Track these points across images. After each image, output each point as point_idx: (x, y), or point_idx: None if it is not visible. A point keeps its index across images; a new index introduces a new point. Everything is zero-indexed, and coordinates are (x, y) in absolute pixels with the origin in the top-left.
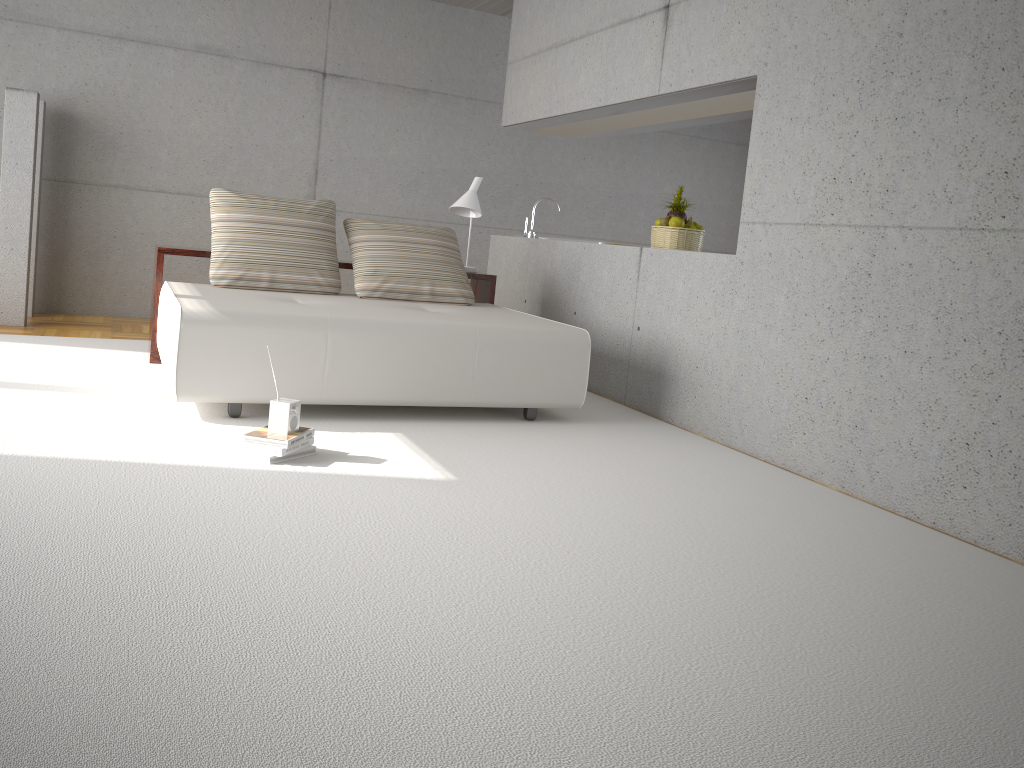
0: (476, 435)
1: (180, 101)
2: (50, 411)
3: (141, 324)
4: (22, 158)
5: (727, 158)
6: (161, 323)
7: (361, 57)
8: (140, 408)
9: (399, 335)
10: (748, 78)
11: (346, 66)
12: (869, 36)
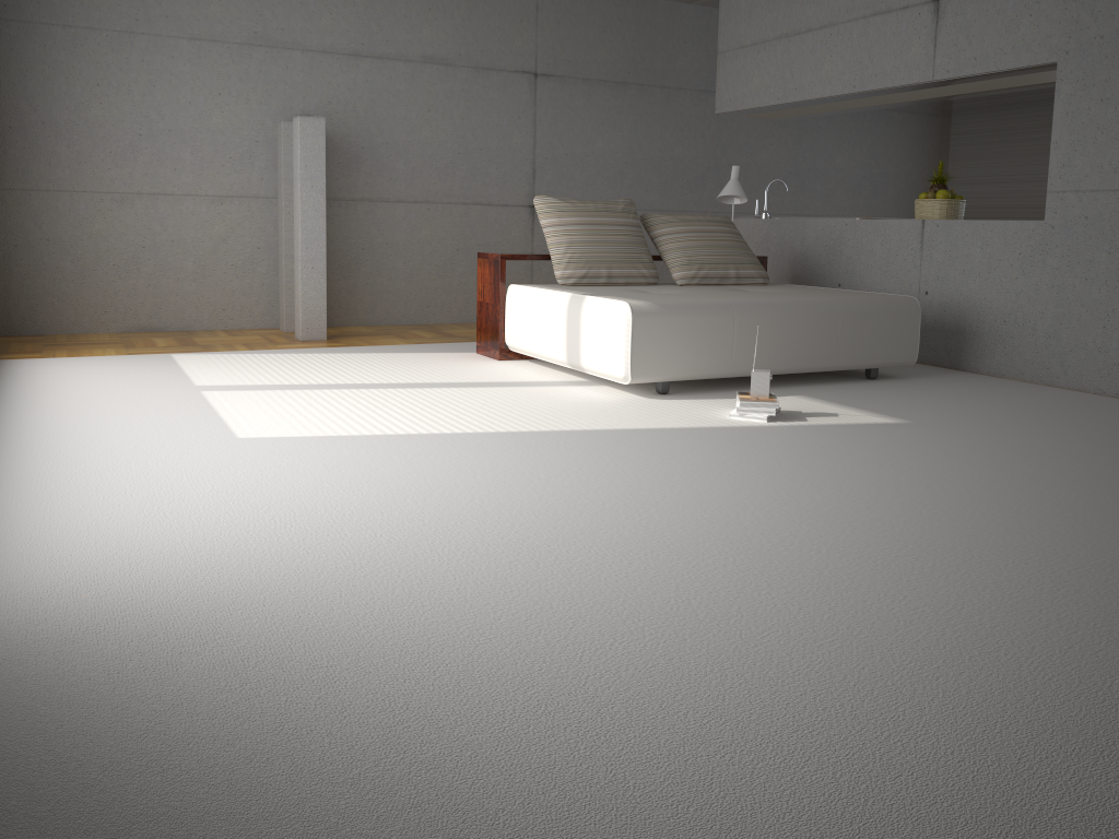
0: (858, 392)
1: (412, 112)
2: (528, 400)
3: (406, 330)
4: (316, 180)
5: (890, 126)
6: (539, 321)
7: (567, 55)
8: (582, 393)
9: (784, 313)
10: (1044, 64)
11: (554, 65)
12: None
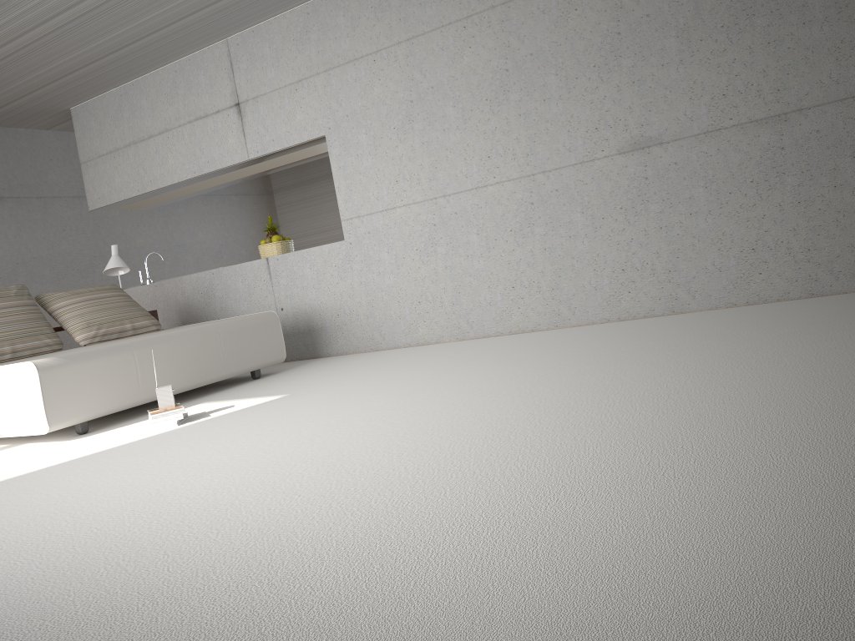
0: (248, 388)
1: None
2: None
3: None
4: None
5: (233, 206)
6: None
7: None
8: (4, 455)
9: (175, 342)
10: (318, 138)
11: None
12: (393, 104)
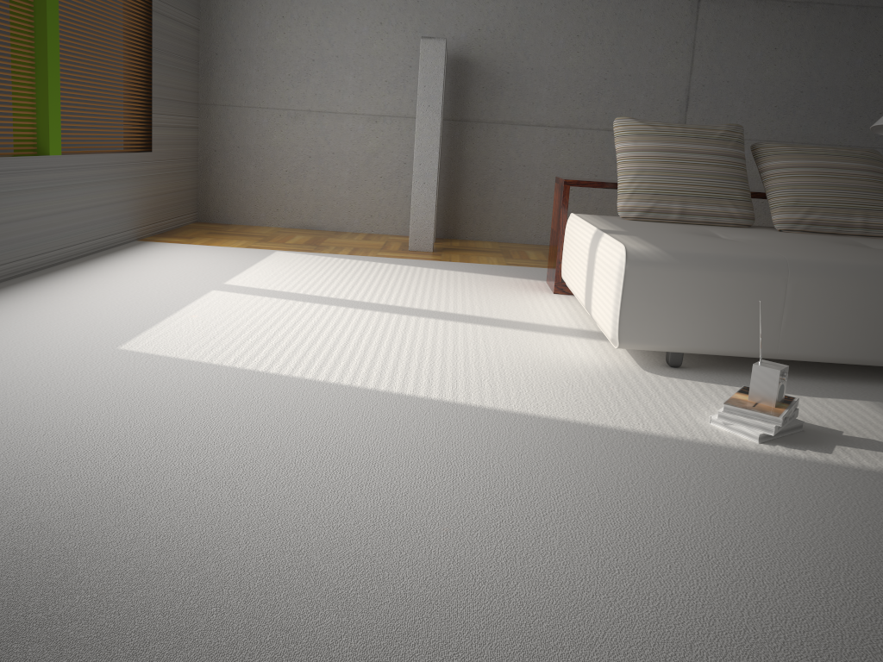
0: None
1: (559, 38)
2: (491, 349)
3: (524, 250)
4: (433, 100)
5: None
6: (576, 257)
7: None
8: (572, 349)
9: (874, 282)
10: None
11: None
12: None
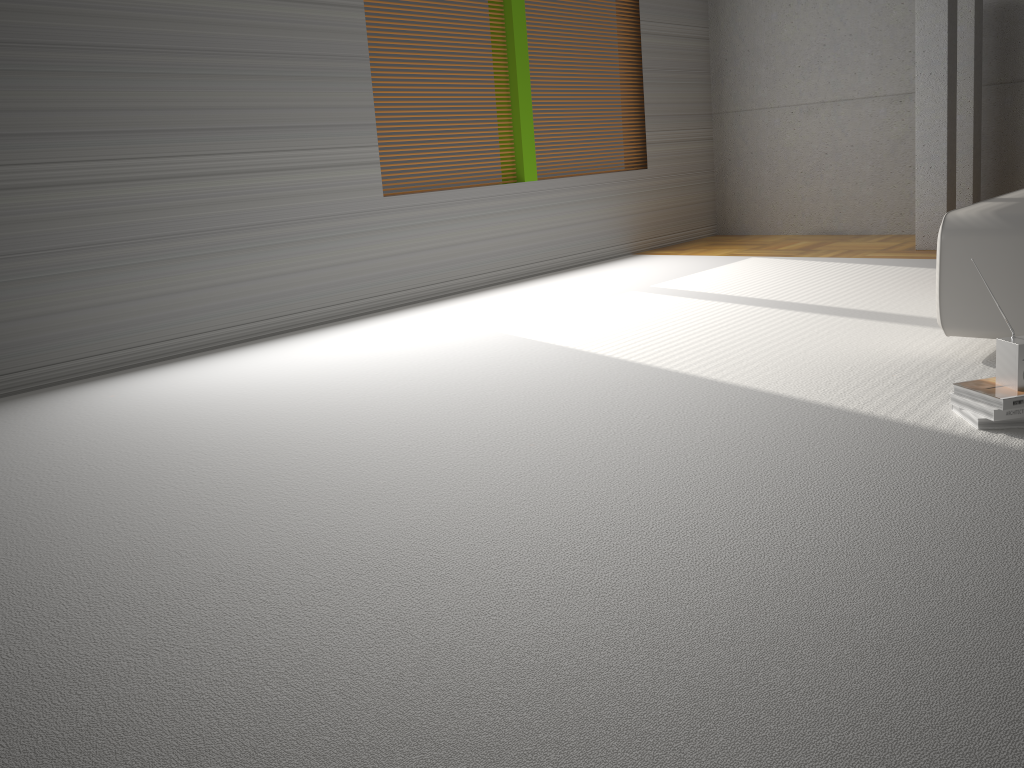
0: None
1: None
2: (821, 339)
3: None
4: (935, 66)
5: None
6: None
7: None
8: (925, 342)
9: None
10: None
11: None
12: None
